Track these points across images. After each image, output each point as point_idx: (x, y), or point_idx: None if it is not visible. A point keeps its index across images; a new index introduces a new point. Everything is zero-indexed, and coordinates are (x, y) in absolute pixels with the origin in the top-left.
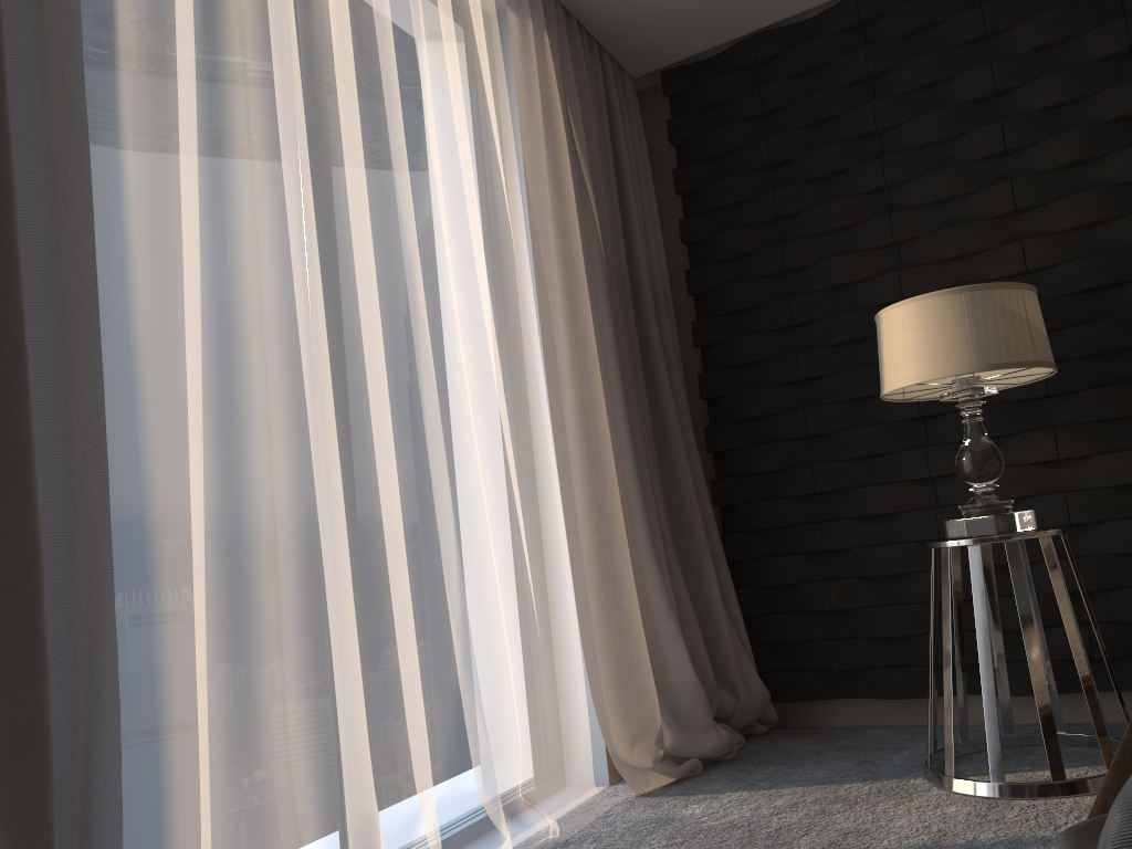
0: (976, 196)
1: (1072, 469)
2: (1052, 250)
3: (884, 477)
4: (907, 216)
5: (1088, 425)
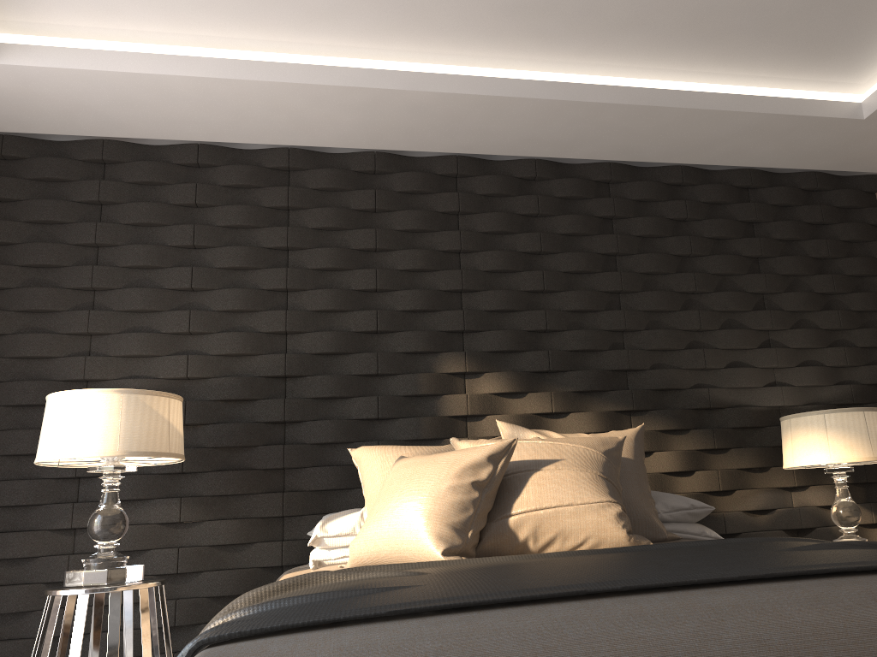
0: (163, 314)
1: (189, 529)
2: (209, 367)
3: (30, 524)
4: (104, 315)
5: (207, 497)
